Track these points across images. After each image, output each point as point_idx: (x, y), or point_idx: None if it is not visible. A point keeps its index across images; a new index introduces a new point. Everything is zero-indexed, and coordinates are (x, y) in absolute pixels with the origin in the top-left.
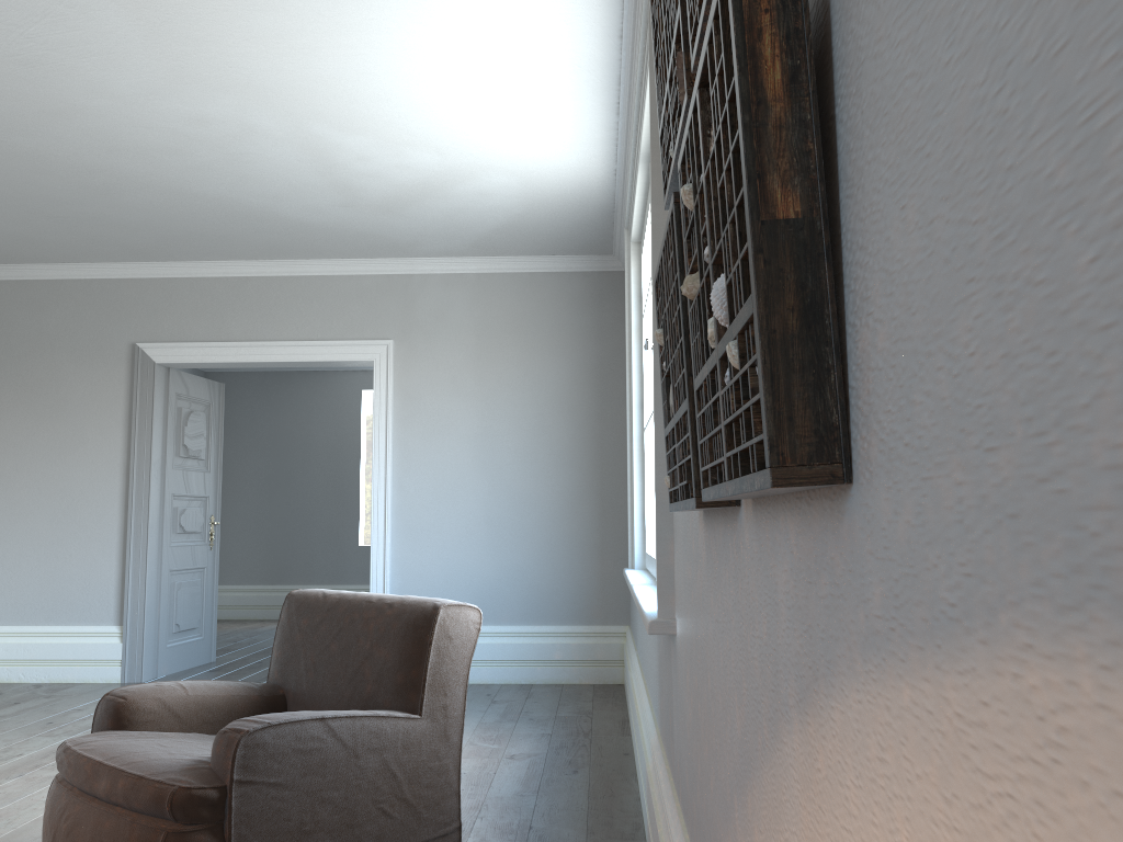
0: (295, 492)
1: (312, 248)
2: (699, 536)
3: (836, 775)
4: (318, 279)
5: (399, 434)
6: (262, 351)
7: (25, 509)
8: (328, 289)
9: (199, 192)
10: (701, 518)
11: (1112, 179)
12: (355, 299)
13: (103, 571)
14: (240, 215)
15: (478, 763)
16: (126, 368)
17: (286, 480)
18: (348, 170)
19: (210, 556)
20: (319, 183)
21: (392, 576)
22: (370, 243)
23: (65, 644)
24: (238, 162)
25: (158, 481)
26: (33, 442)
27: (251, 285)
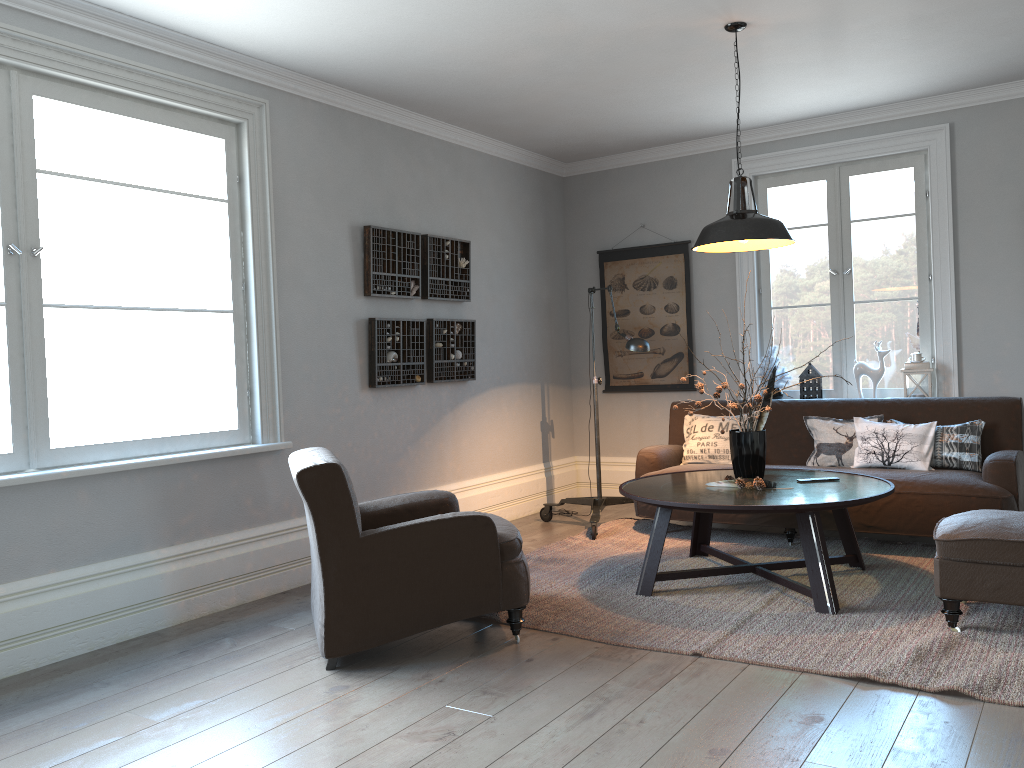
0: None
1: None
2: (360, 396)
3: (463, 412)
4: None
5: None
6: None
7: None
8: None
9: None
10: (365, 390)
11: (497, 365)
12: None
13: None
14: None
15: (8, 744)
16: None
17: None
18: None
19: None
20: None
21: None
22: None
23: None
24: None
25: None
26: None
27: None
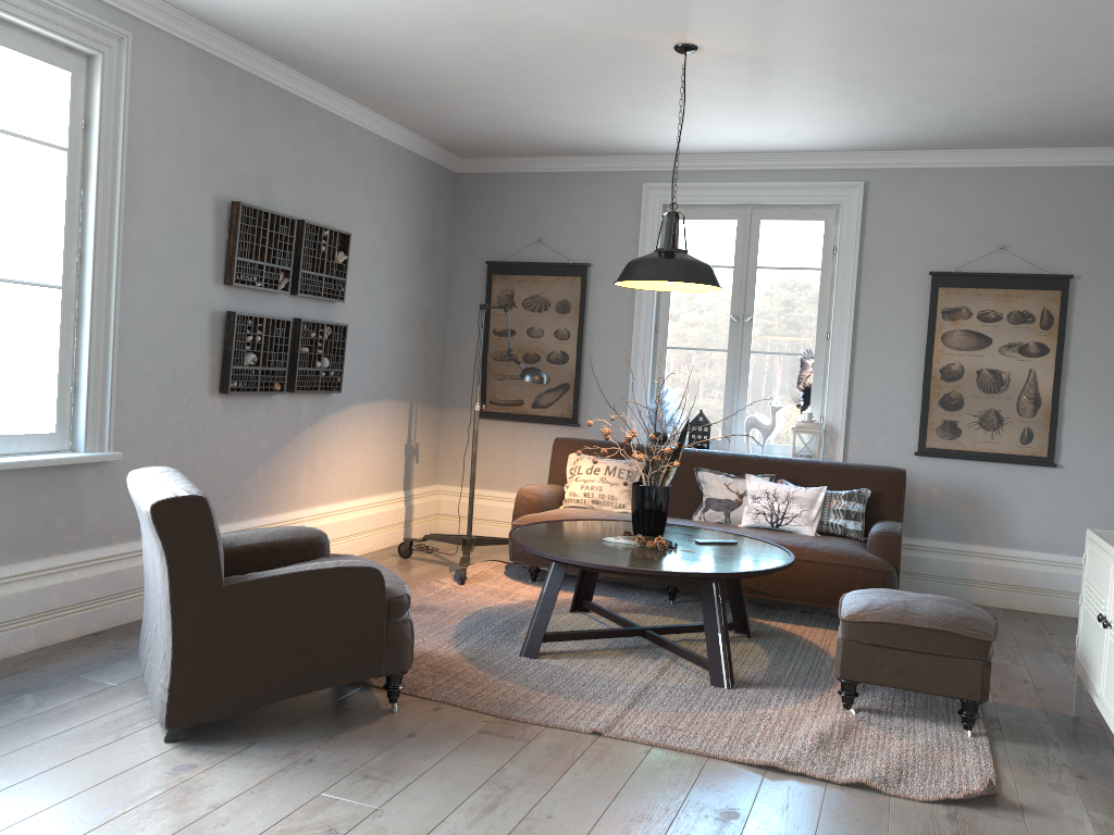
0: None
1: None
2: (208, 402)
3: (323, 428)
4: None
5: None
6: None
7: None
8: None
9: None
10: (215, 395)
11: (366, 378)
12: None
13: None
14: None
15: None
16: None
17: None
18: None
19: None
20: None
21: None
22: None
23: None
24: None
25: None
26: None
27: None
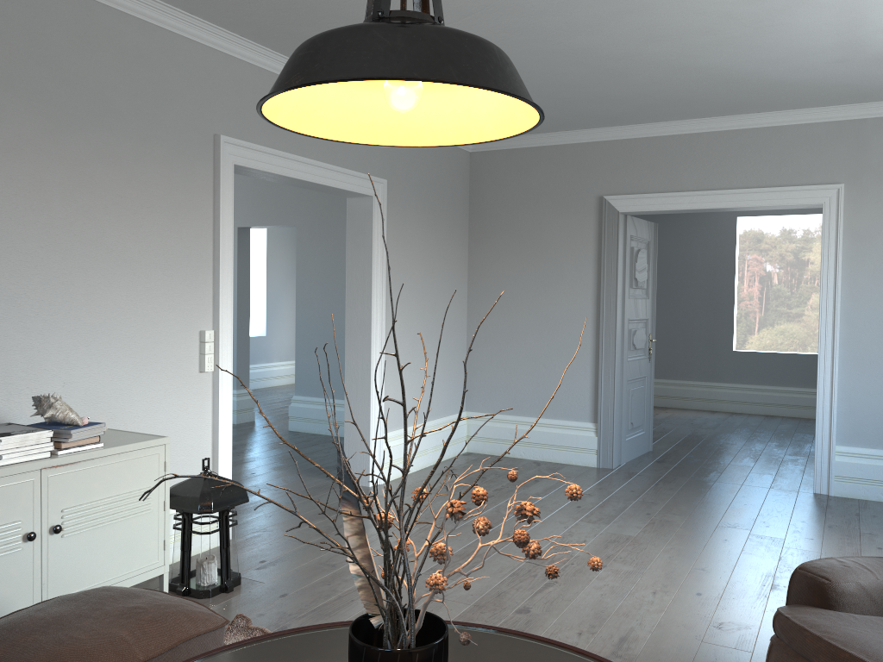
0: (676, 304)
1: (770, 103)
2: None
3: None
4: (766, 130)
5: (848, 273)
6: (713, 199)
7: (520, 328)
8: (776, 139)
9: (701, 65)
10: None
11: None
12: (804, 147)
13: (580, 380)
14: (725, 81)
15: None
16: (594, 217)
17: (669, 294)
18: (872, 27)
19: (648, 367)
20: (829, 43)
21: (837, 401)
22: (833, 94)
23: (553, 433)
24: (761, 34)
25: (620, 309)
26: (524, 277)
27: (702, 140)
